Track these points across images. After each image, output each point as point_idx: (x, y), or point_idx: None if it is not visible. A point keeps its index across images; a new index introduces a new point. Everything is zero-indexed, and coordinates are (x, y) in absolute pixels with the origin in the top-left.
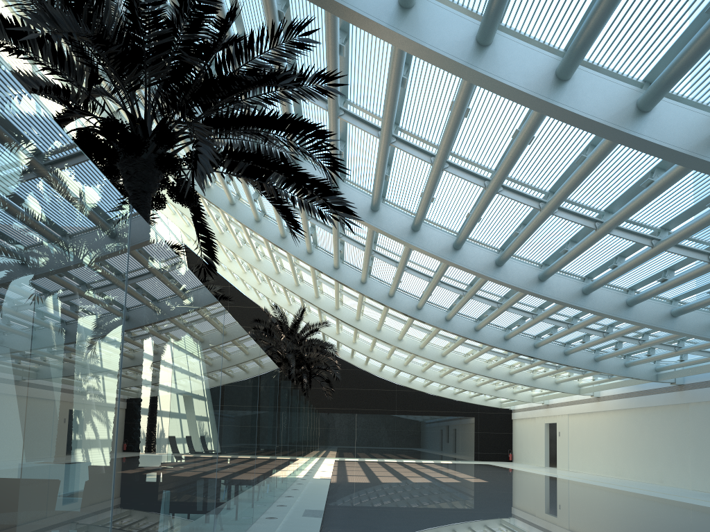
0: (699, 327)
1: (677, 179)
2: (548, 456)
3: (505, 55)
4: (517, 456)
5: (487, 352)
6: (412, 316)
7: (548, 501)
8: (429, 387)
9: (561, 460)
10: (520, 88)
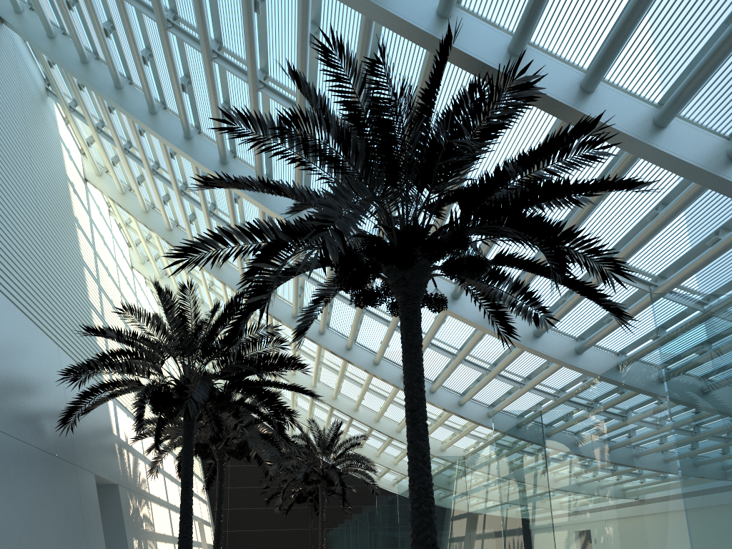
0: None
1: None
2: None
3: None
4: None
5: None
6: (484, 424)
7: None
8: None
9: None
10: None
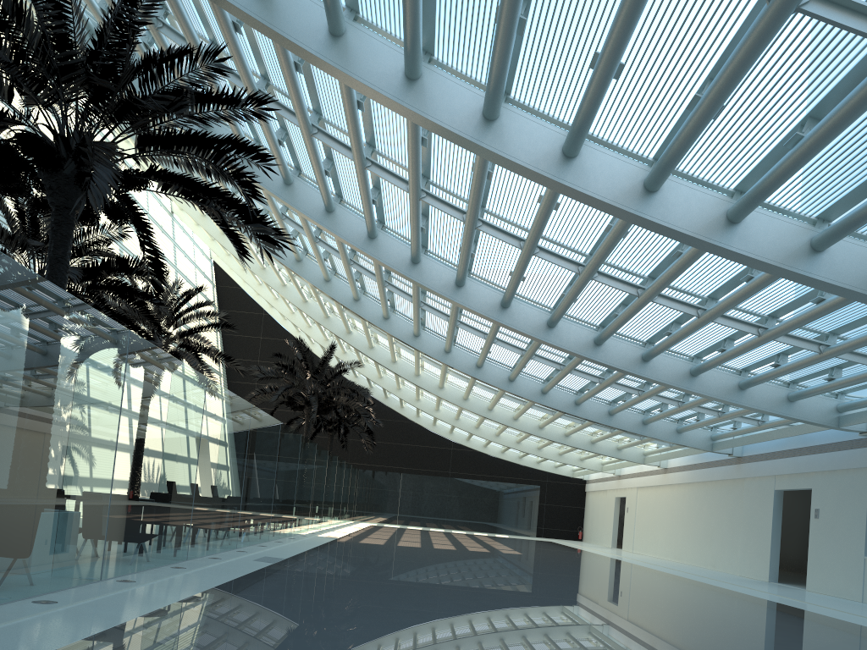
0: (720, 389)
1: (627, 227)
2: (616, 535)
3: (432, 91)
4: (587, 535)
5: (532, 407)
6: (439, 360)
7: (551, 571)
8: (490, 448)
9: (626, 540)
10: (445, 125)
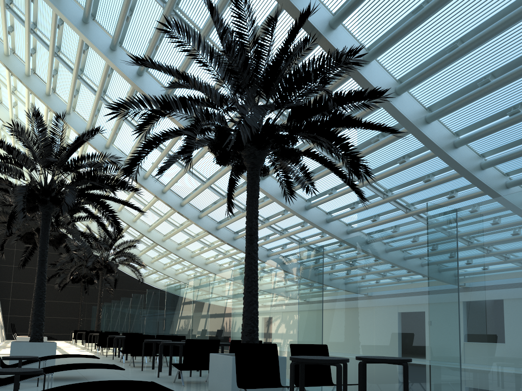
0: None
1: (471, 199)
2: None
3: (435, 130)
4: None
5: None
6: (230, 244)
7: None
8: None
9: None
10: (441, 147)
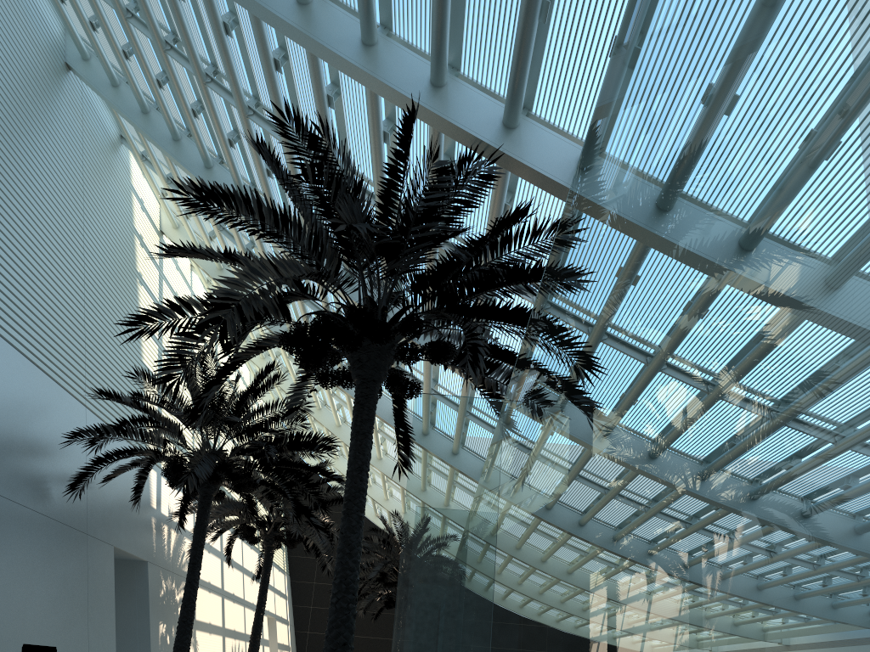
0: None
1: None
2: None
3: None
4: None
5: None
6: None
7: None
8: None
9: None
10: None
